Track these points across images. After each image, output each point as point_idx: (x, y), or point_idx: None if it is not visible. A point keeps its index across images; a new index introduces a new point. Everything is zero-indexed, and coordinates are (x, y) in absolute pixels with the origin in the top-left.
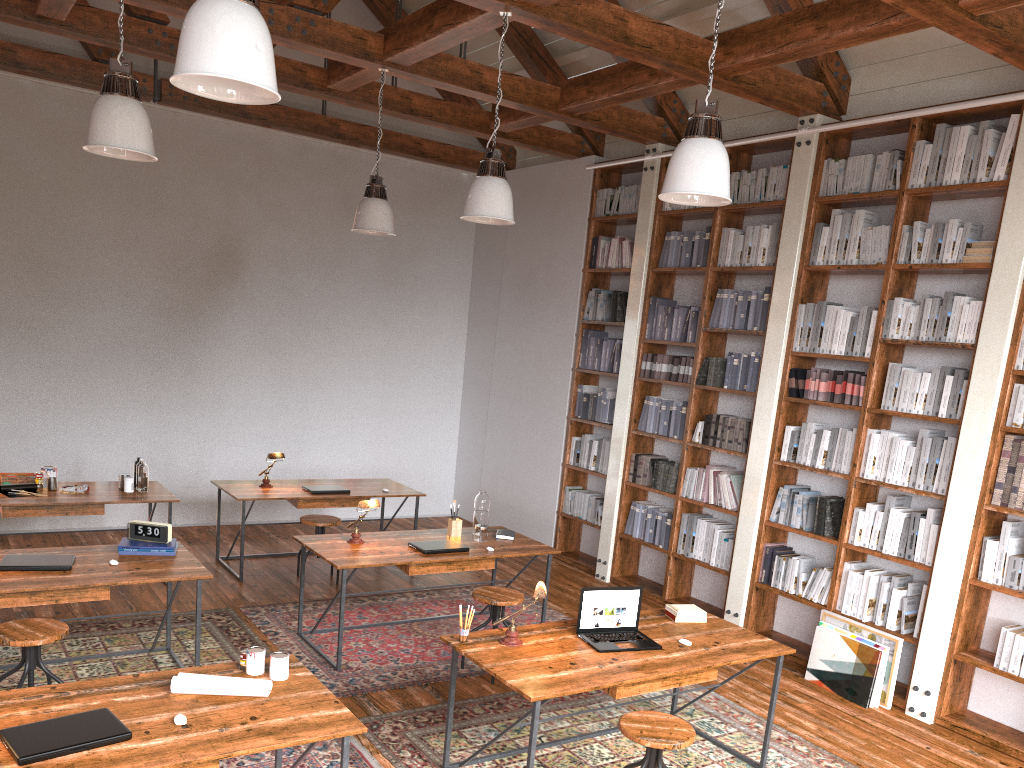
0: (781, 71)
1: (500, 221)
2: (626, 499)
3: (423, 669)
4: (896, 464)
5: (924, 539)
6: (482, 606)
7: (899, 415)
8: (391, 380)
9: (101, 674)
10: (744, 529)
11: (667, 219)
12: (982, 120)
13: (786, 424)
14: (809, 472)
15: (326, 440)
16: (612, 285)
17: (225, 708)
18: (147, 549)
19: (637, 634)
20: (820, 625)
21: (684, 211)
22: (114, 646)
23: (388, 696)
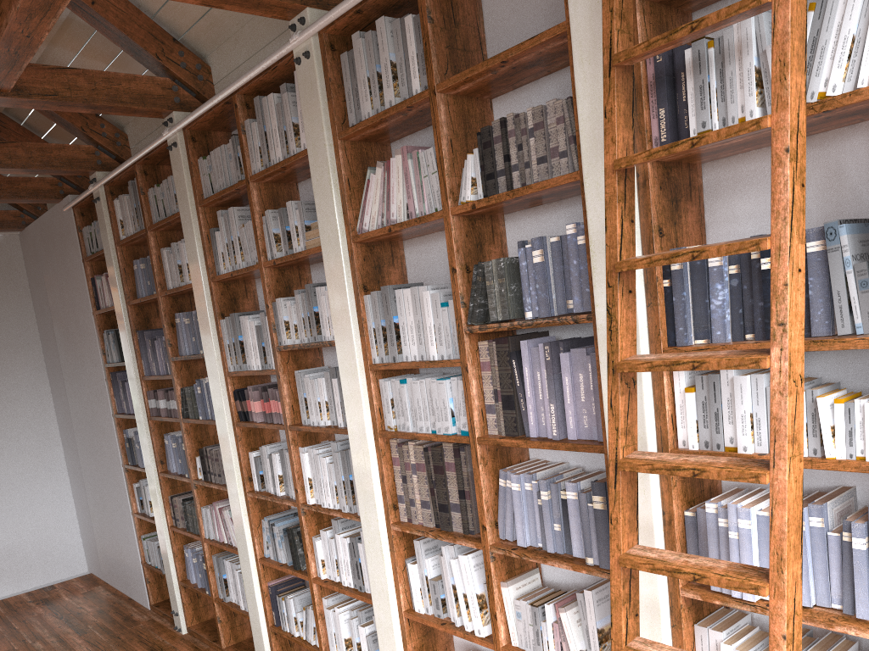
0: (95, 73)
1: None
2: (178, 544)
3: None
4: (324, 485)
5: (367, 566)
6: None
7: (310, 430)
8: None
9: None
10: (246, 570)
11: (133, 247)
12: None
13: (251, 450)
14: None
15: None
16: None
17: None
18: None
19: None
20: None
21: (130, 238)
22: None
23: None
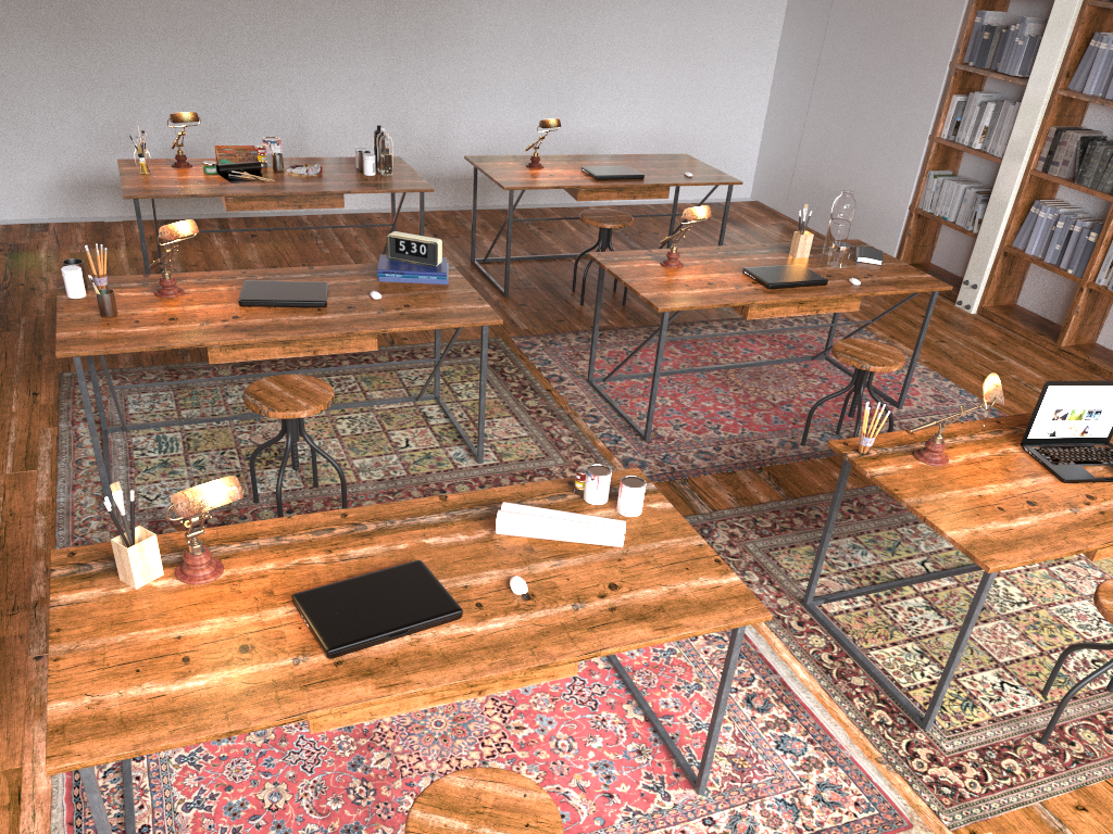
0: None
1: None
2: (1026, 197)
3: (752, 444)
4: None
5: None
6: (813, 347)
7: None
8: (690, 1)
9: (365, 432)
10: None
11: None
12: None
13: None
14: None
15: (599, 93)
16: None
17: (571, 566)
18: (413, 275)
19: (1111, 451)
20: None
21: None
22: (373, 390)
23: (714, 484)
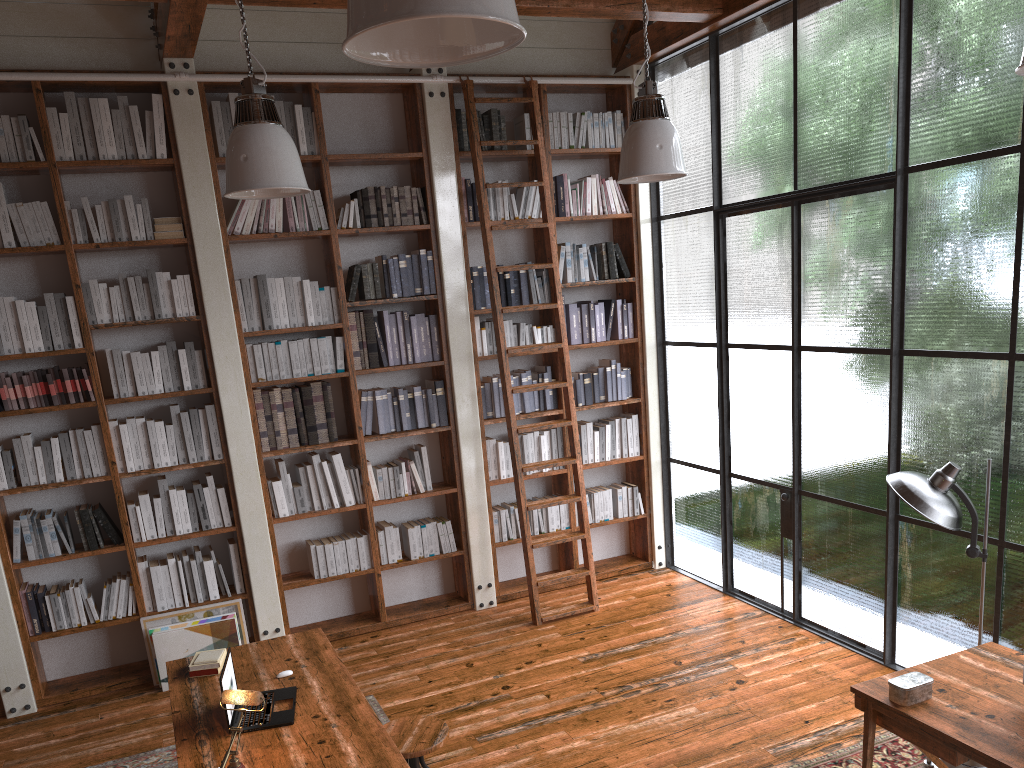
0: None
1: None
2: None
3: None
4: (160, 447)
5: (214, 505)
6: None
7: (146, 399)
8: None
9: None
10: None
11: None
12: (91, 92)
13: None
14: (22, 493)
15: None
16: None
17: None
18: None
19: None
20: (154, 632)
21: None
22: None
23: None
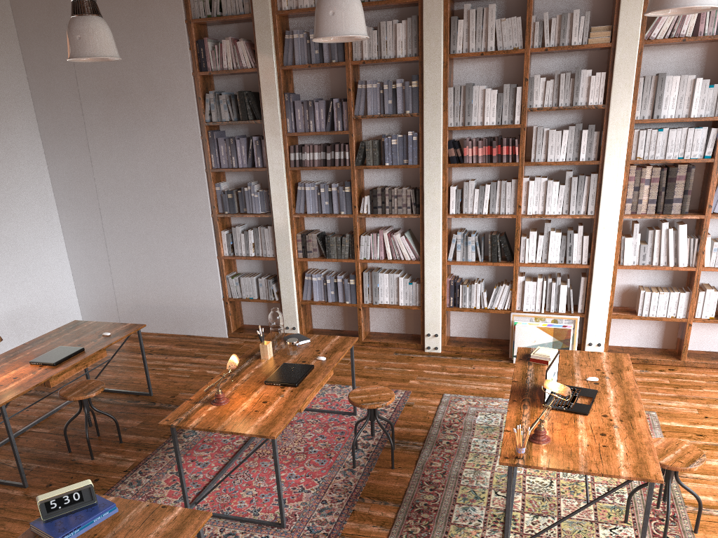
0: None
1: (335, 38)
2: (299, 273)
3: (334, 485)
4: (552, 200)
5: (578, 247)
6: None
7: (551, 164)
8: None
9: None
10: (431, 272)
11: (281, 18)
12: None
13: (448, 185)
14: (461, 217)
15: None
16: (218, 85)
17: None
18: (89, 522)
19: None
20: (517, 324)
21: (308, 10)
22: None
23: (358, 525)
